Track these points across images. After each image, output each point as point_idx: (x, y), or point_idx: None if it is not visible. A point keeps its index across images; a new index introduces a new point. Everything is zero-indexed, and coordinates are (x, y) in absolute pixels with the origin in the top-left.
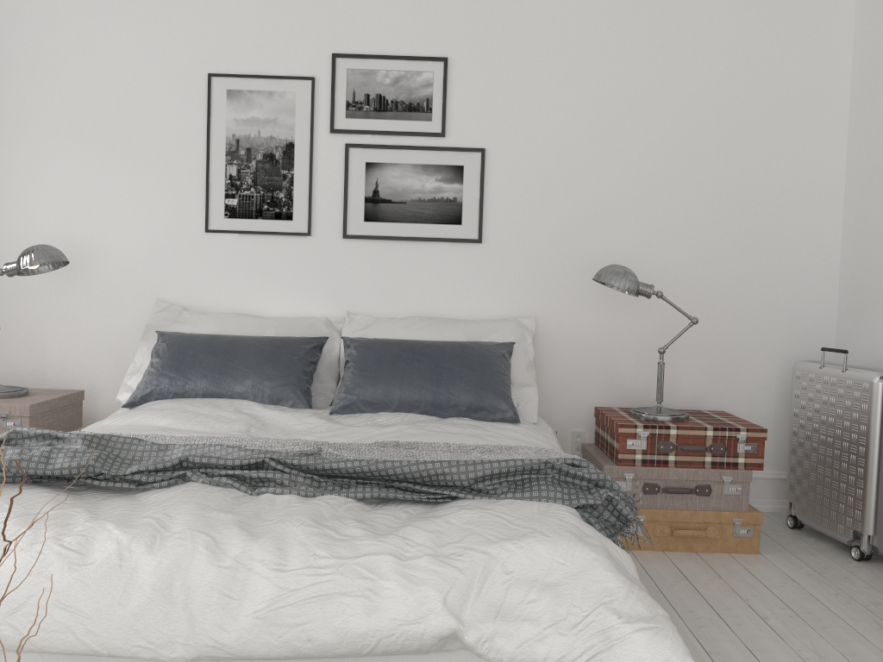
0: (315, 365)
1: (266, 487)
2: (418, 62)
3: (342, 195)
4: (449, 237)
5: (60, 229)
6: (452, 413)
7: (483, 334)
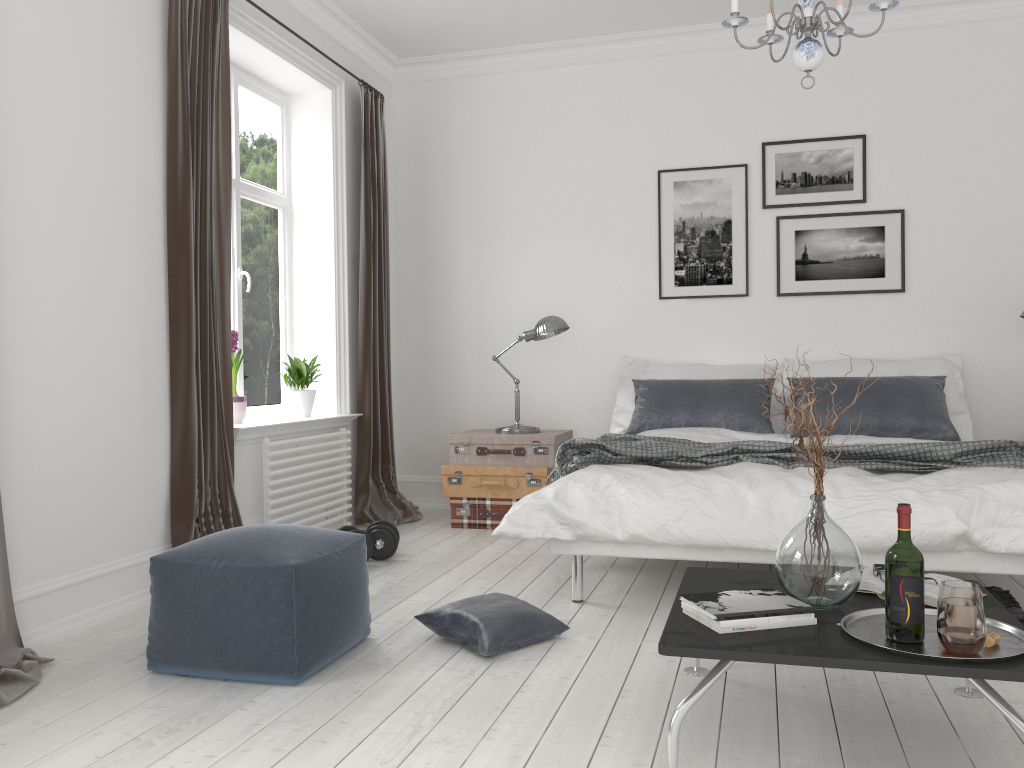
0: (769, 400)
1: (797, 463)
2: (838, 141)
3: (775, 260)
4: (874, 289)
5: (543, 305)
6: (897, 434)
7: (914, 370)
